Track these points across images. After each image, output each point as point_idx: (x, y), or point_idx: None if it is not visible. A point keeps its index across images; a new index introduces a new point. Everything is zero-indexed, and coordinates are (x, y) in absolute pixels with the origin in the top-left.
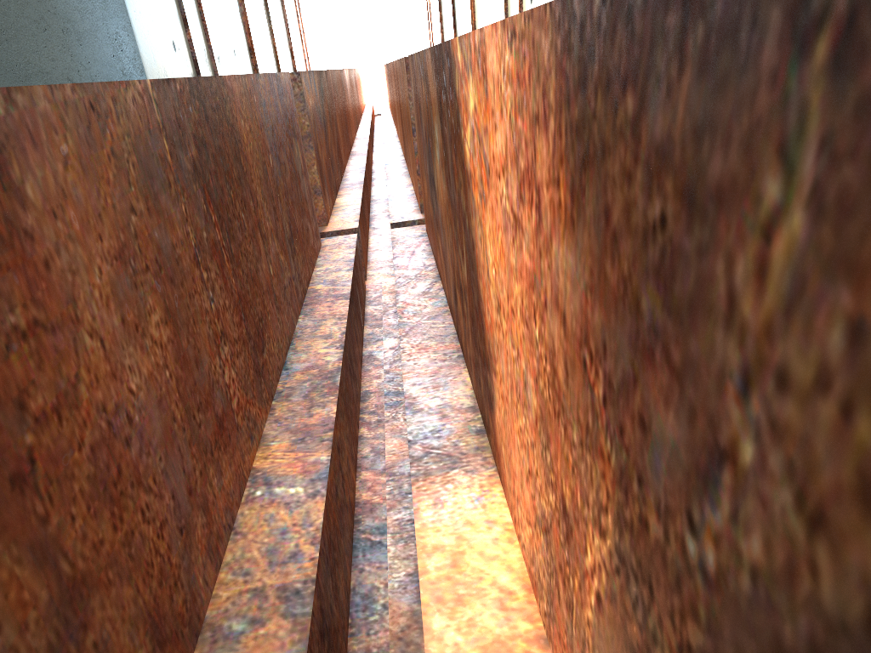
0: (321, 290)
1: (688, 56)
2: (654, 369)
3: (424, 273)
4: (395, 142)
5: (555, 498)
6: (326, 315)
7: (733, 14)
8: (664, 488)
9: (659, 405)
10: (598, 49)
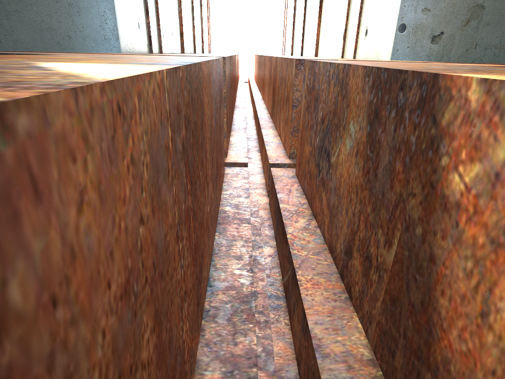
0: (229, 212)
1: None
2: None
3: (301, 210)
4: (261, 103)
5: None
6: (235, 236)
7: None
8: None
9: None
10: None
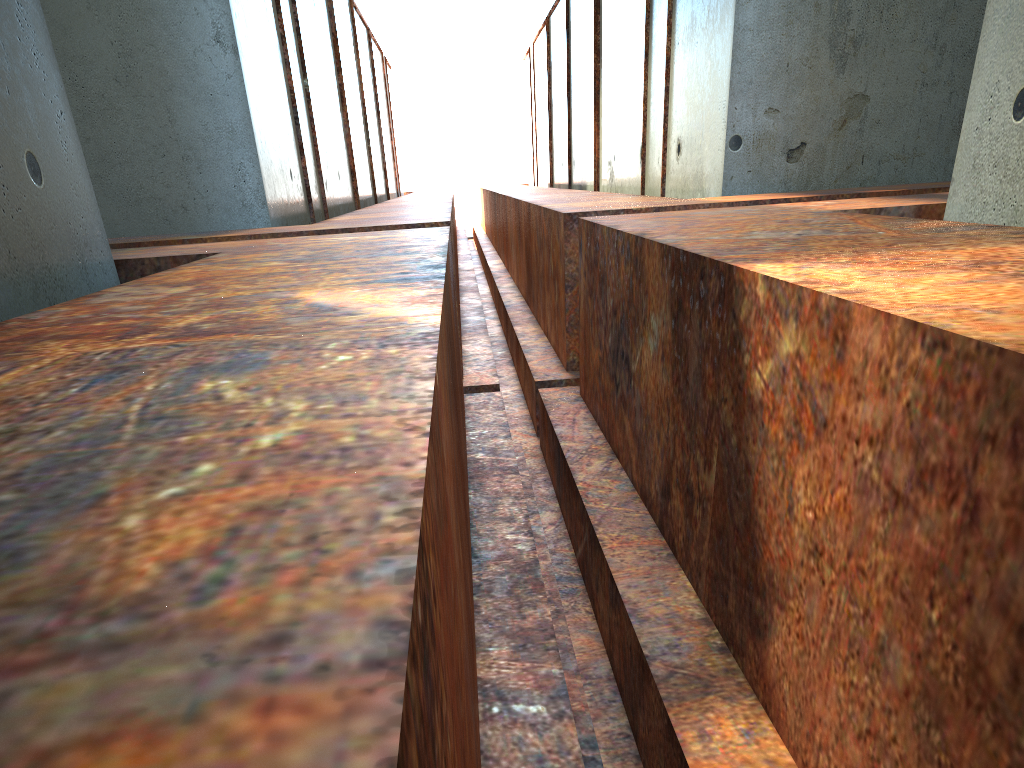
0: (483, 460)
1: None
2: None
3: (594, 447)
4: (506, 278)
5: None
6: (499, 492)
7: None
8: None
9: None
10: None
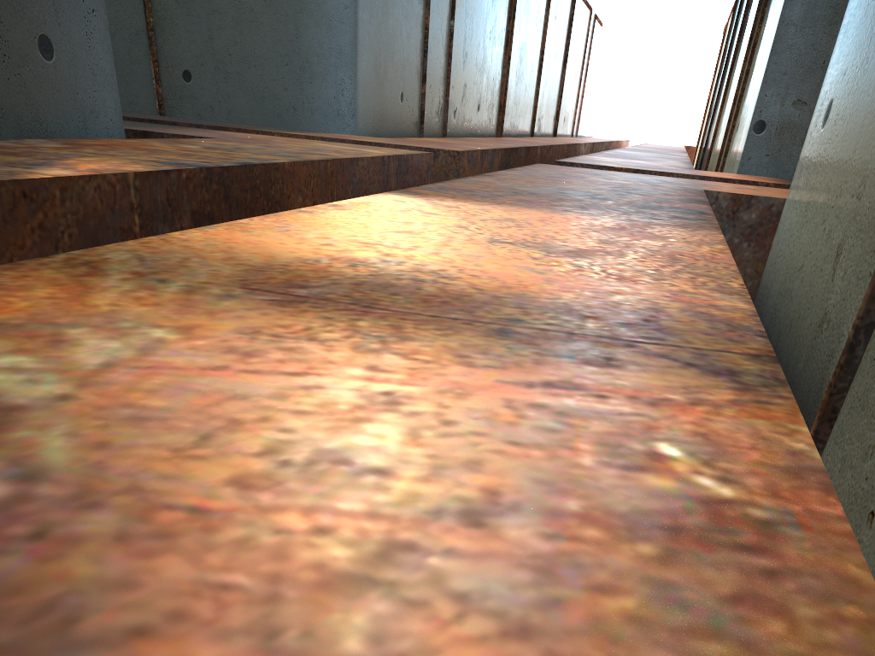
0: None
1: None
2: None
3: None
4: None
5: None
6: None
7: None
8: None
9: None
10: None
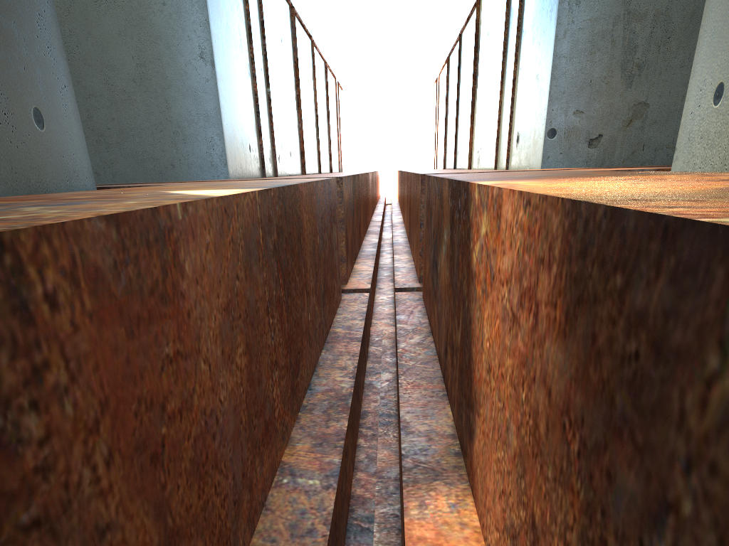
0: (340, 332)
1: (663, 270)
2: (621, 442)
3: (419, 328)
4: (401, 226)
5: (526, 514)
6: (342, 352)
7: (694, 260)
8: (622, 520)
9: (623, 466)
10: (597, 240)
